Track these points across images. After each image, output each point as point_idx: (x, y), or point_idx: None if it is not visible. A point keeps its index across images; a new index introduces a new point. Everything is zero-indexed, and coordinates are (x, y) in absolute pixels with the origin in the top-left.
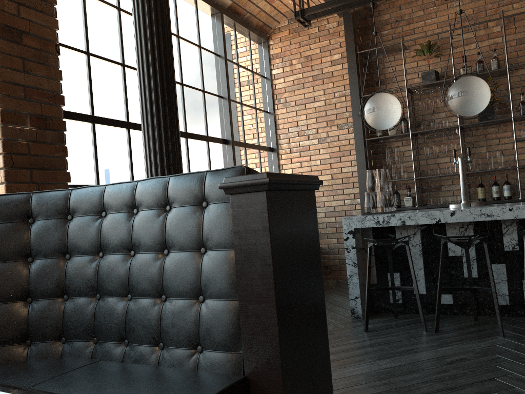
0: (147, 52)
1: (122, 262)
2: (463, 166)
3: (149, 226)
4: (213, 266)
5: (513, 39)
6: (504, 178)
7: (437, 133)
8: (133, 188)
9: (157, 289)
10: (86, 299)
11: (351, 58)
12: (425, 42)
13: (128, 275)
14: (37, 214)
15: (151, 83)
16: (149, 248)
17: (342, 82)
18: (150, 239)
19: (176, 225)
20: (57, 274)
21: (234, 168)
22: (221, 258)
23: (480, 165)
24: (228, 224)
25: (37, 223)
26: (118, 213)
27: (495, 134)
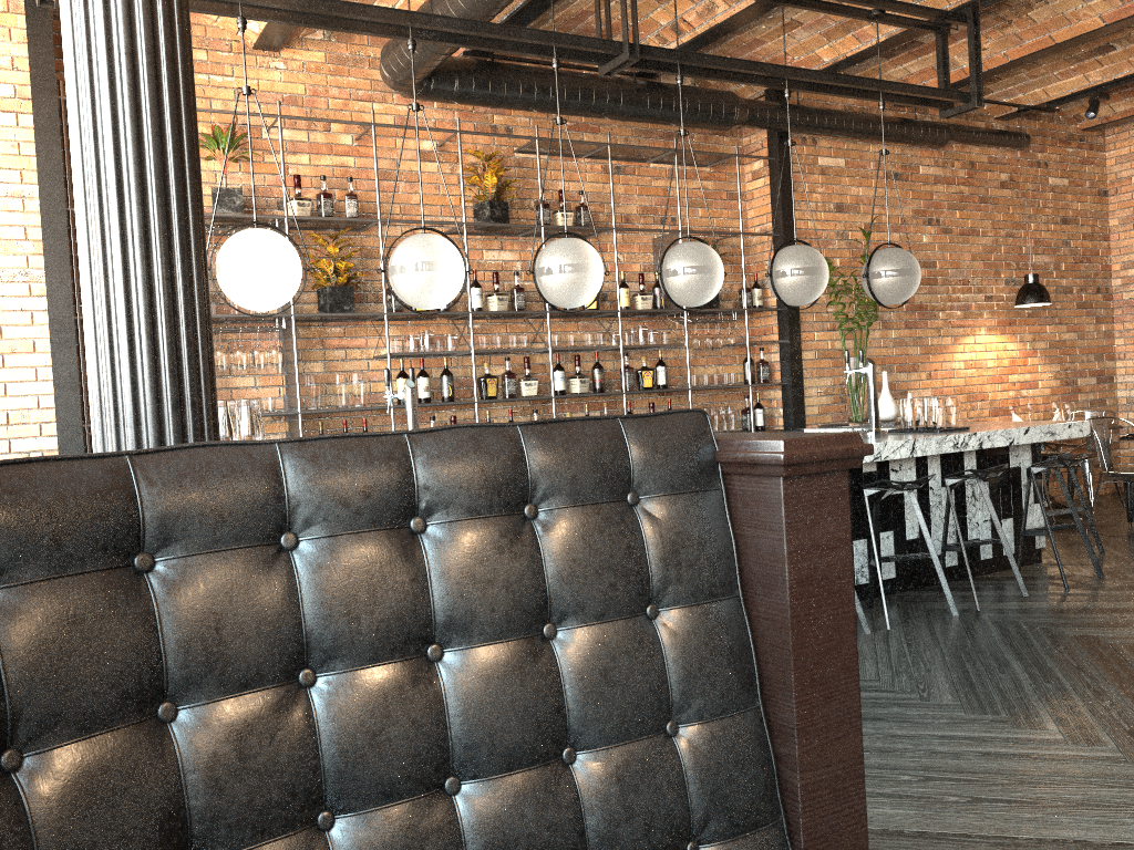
0: (151, 4)
1: (416, 684)
2: (416, 404)
3: (498, 565)
4: (696, 643)
5: (373, 168)
6: (353, 426)
7: (231, 322)
8: (403, 453)
9: (554, 734)
10: (291, 841)
11: (46, 108)
12: (209, 122)
13: (448, 720)
14: (13, 561)
15: (162, 109)
16: (510, 626)
17: (17, 161)
18: (509, 602)
19: (581, 555)
20: (158, 785)
21: (683, 414)
22: (712, 621)
23: (322, 398)
24: (711, 542)
25: (21, 598)
26: (364, 533)
27: (340, 339)
